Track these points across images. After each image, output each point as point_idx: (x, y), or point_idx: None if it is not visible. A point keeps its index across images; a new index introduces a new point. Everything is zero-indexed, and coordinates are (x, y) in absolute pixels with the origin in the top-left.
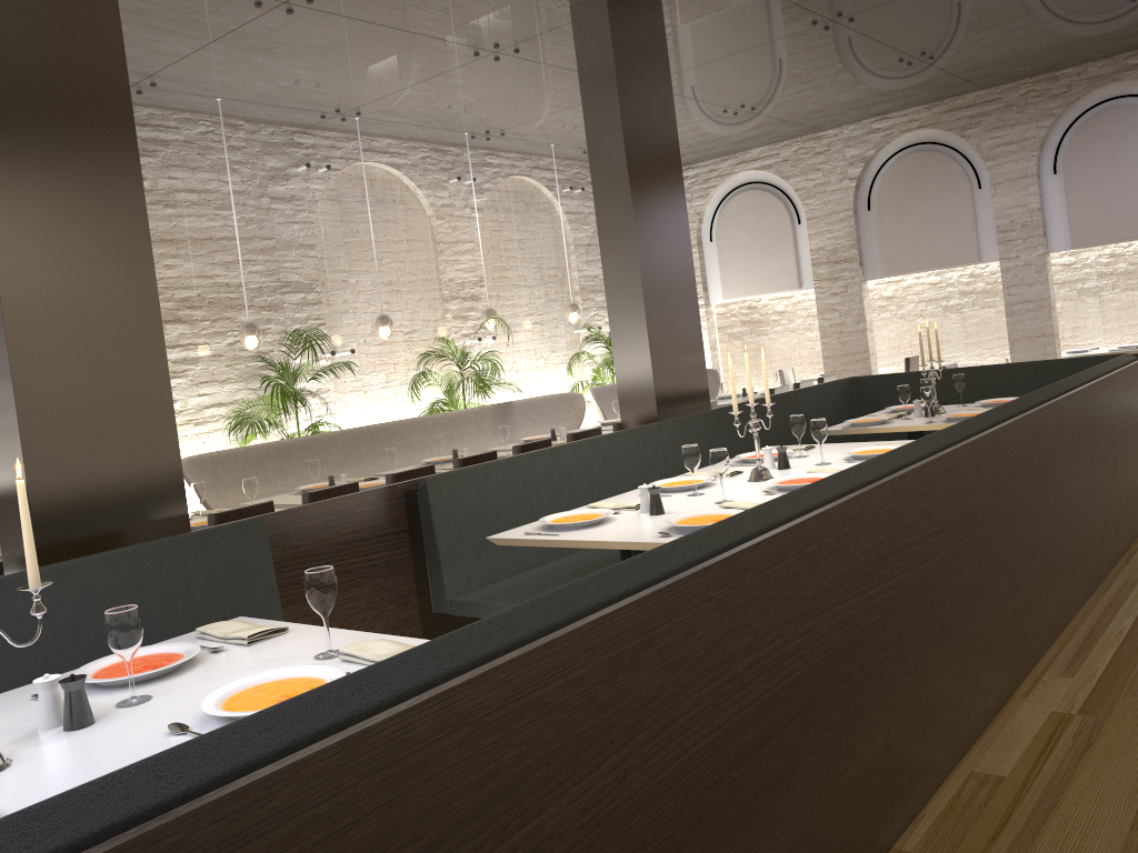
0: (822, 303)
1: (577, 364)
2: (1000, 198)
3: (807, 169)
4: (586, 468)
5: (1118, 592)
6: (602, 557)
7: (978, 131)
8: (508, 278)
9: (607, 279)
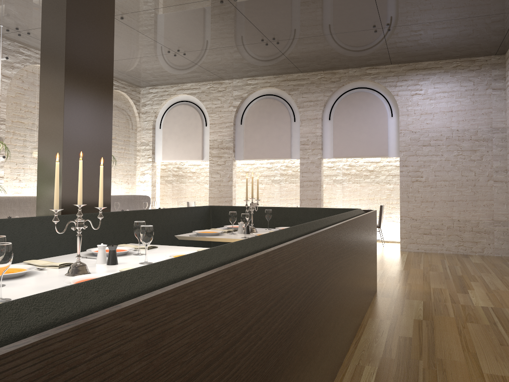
0: (212, 169)
1: None
2: (303, 127)
3: (213, 98)
4: None
5: (352, 379)
6: None
7: (297, 93)
8: (22, 122)
9: (41, 112)
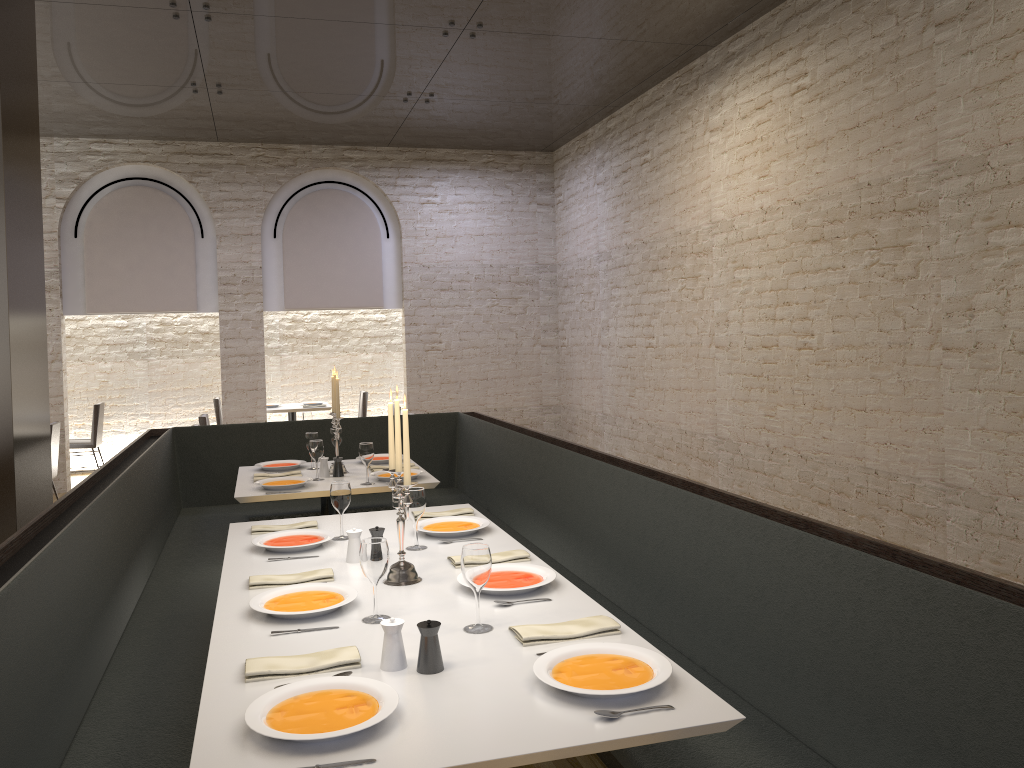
0: None
1: None
2: (225, 251)
3: None
4: (62, 590)
5: None
6: (154, 757)
7: (208, 181)
8: None
9: None
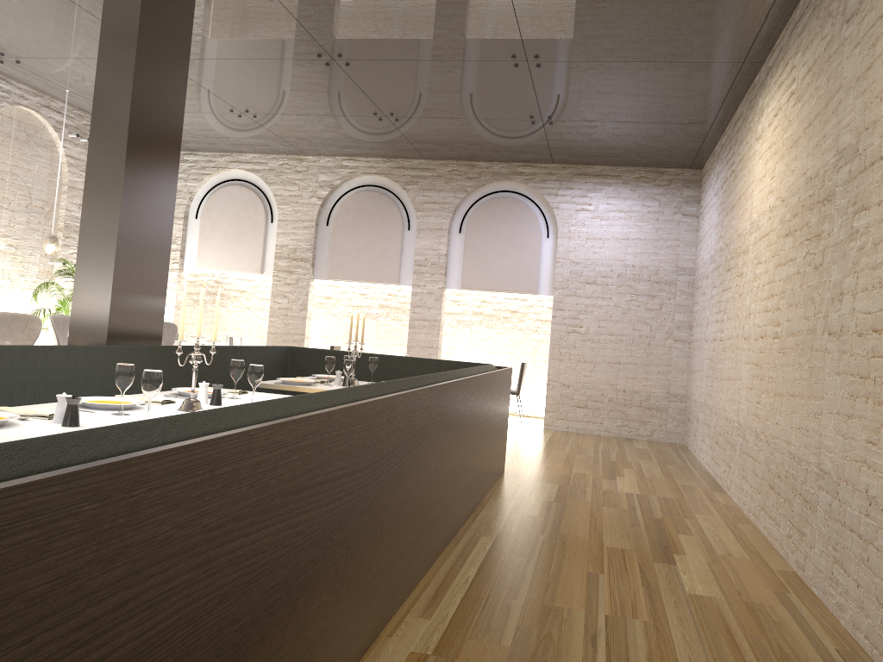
0: (277, 289)
1: (44, 293)
2: (421, 240)
3: (287, 181)
4: (10, 374)
5: (466, 546)
6: None
7: (416, 188)
8: None
9: (86, 205)
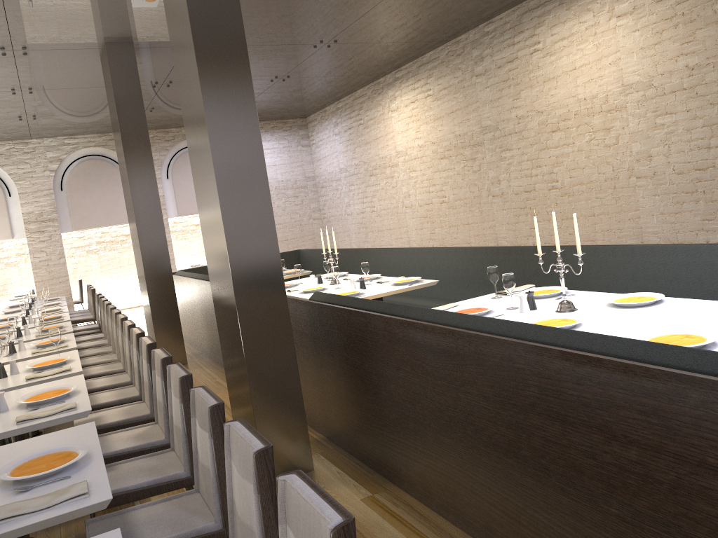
0: (33, 247)
1: None
2: None
3: (18, 161)
4: None
5: None
6: None
7: None
8: None
9: (136, 206)
